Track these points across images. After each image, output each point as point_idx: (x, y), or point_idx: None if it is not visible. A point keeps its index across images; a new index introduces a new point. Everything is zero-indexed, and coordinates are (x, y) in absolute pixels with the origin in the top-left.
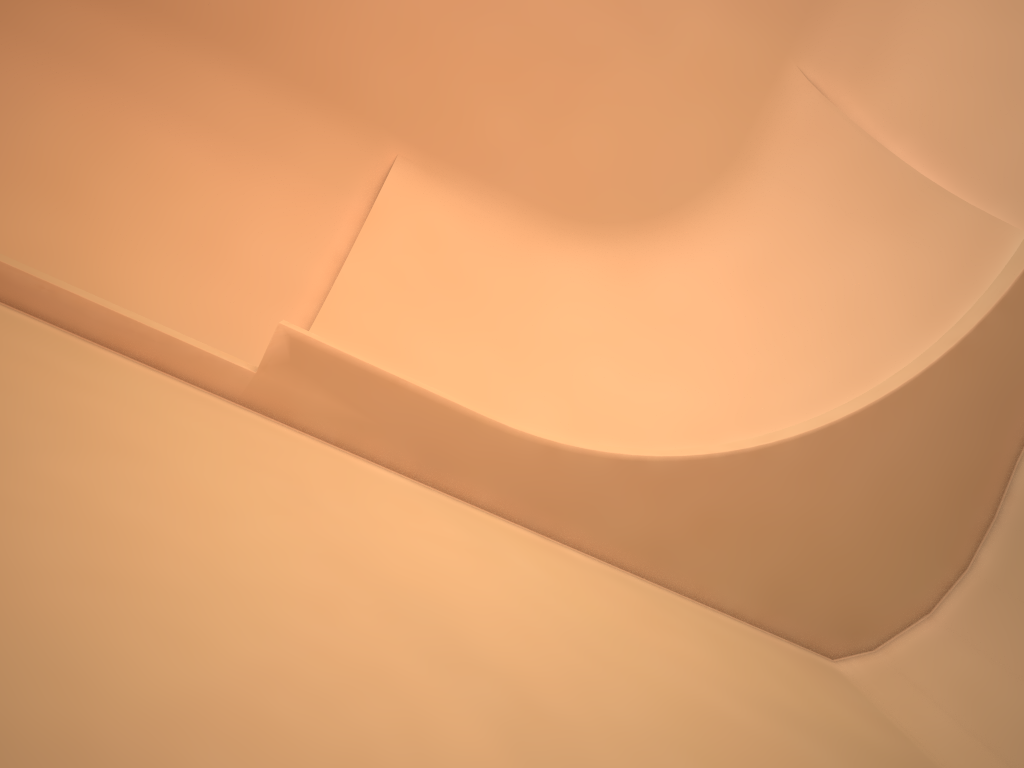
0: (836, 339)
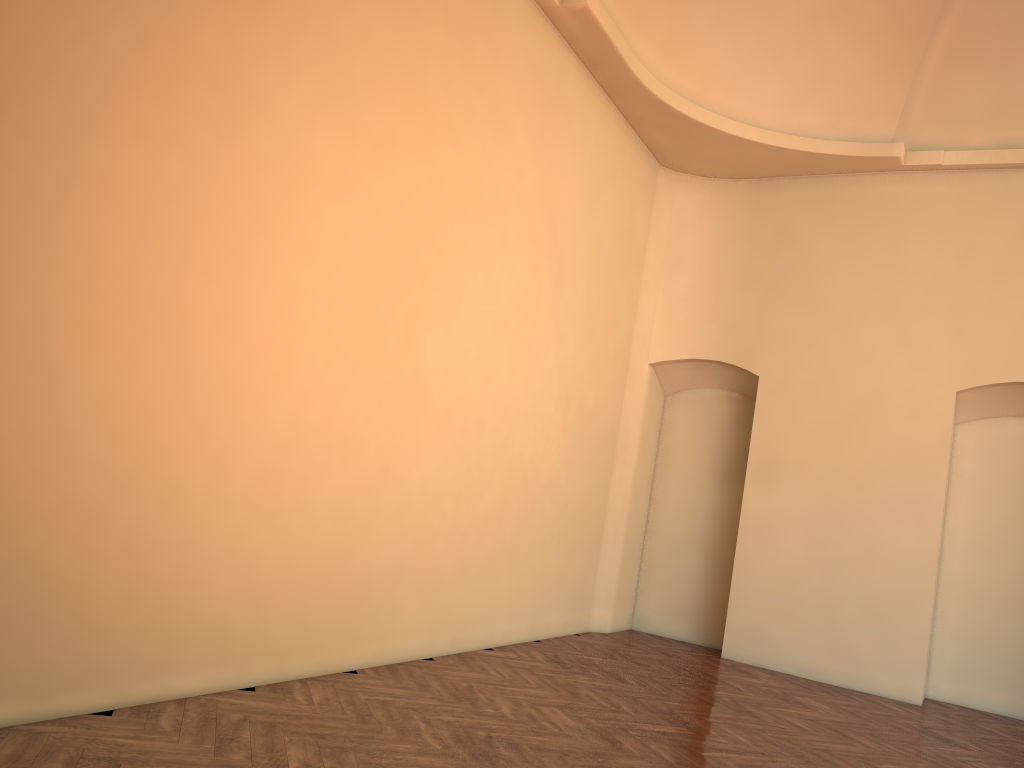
0: (800, 83)
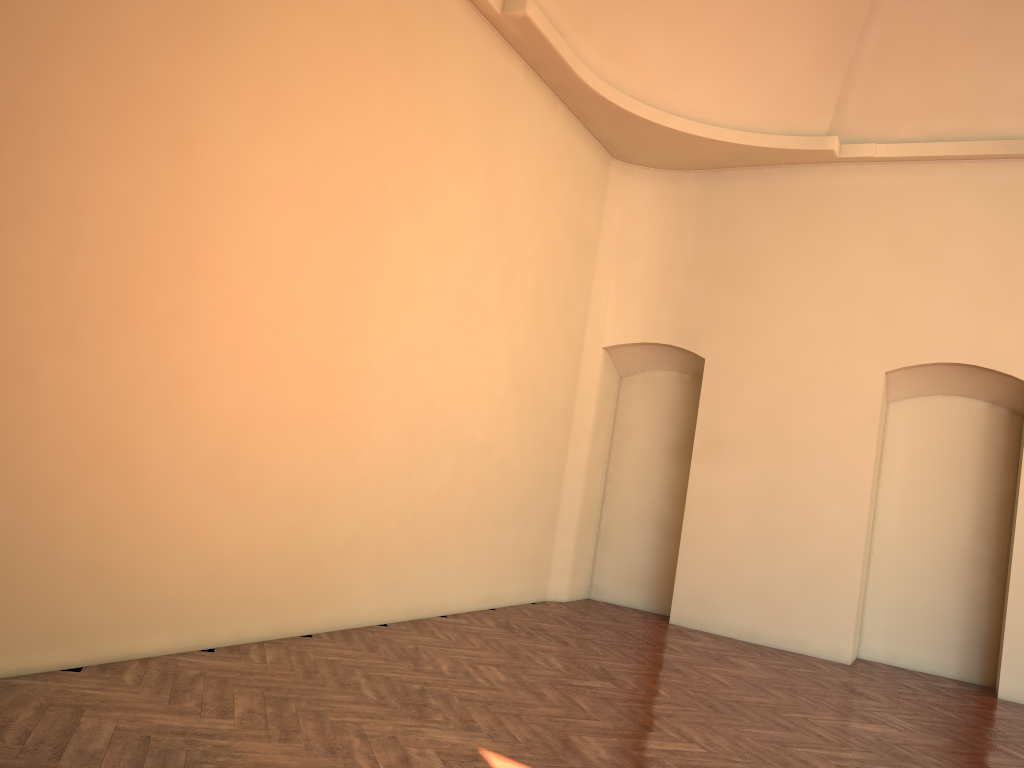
0: (740, 80)
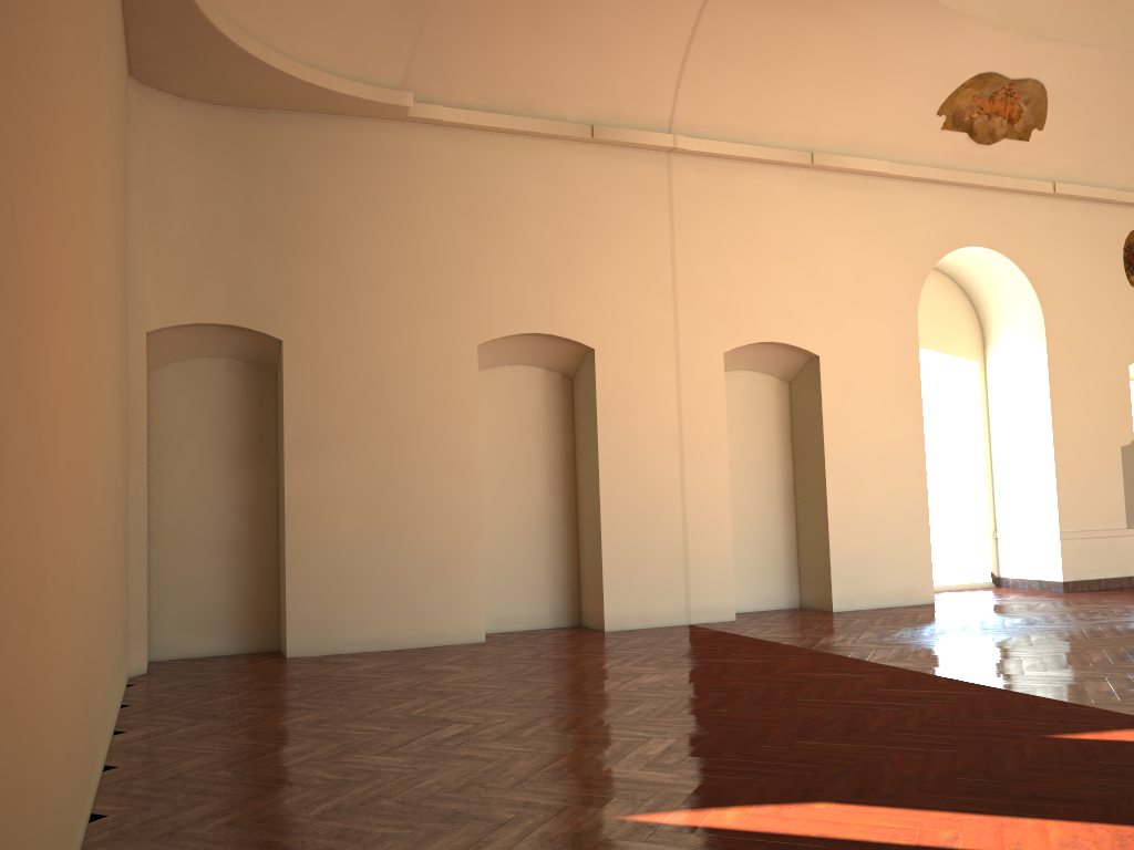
0: (314, 7)
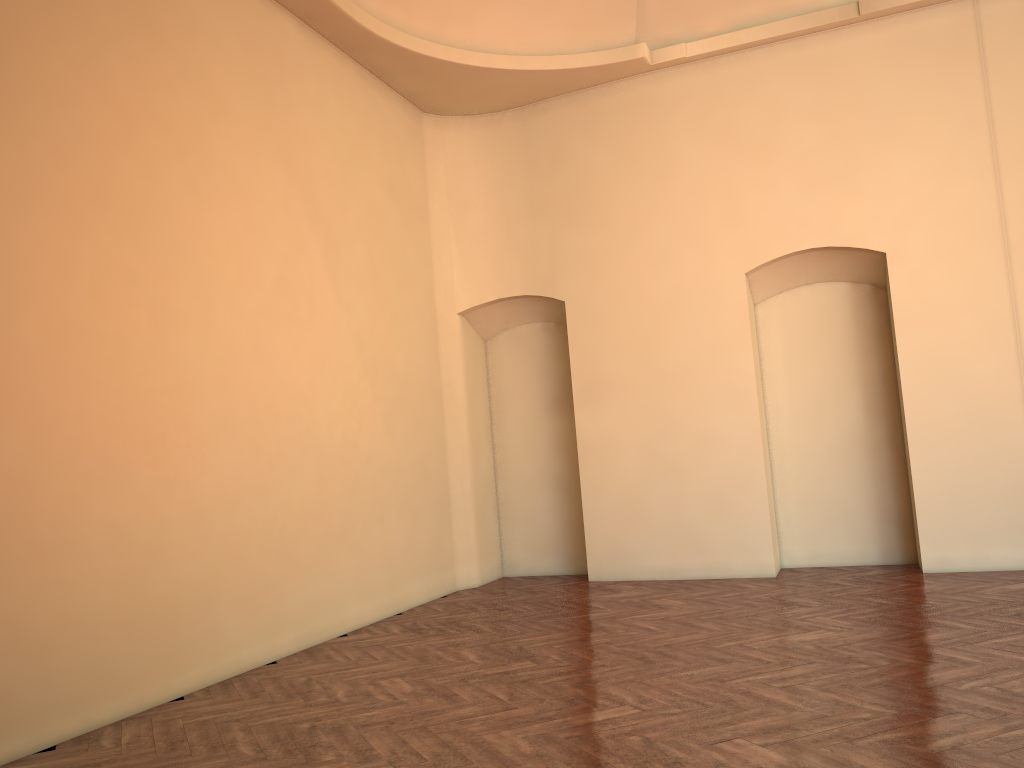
0: (534, 2)
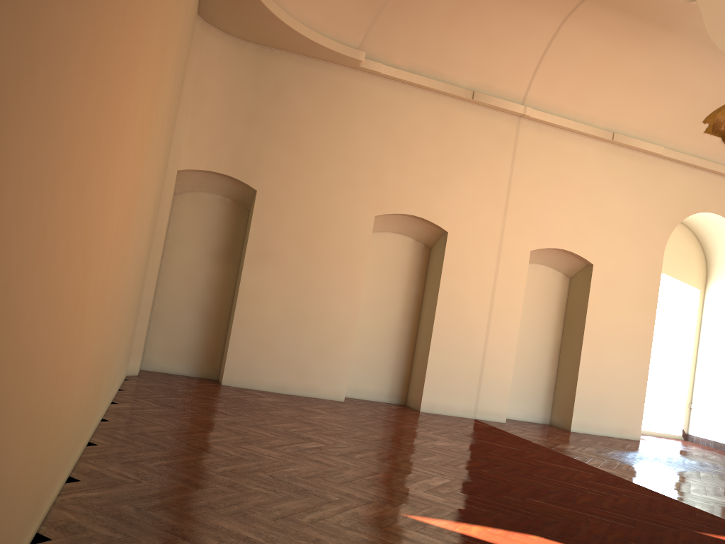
0: None
